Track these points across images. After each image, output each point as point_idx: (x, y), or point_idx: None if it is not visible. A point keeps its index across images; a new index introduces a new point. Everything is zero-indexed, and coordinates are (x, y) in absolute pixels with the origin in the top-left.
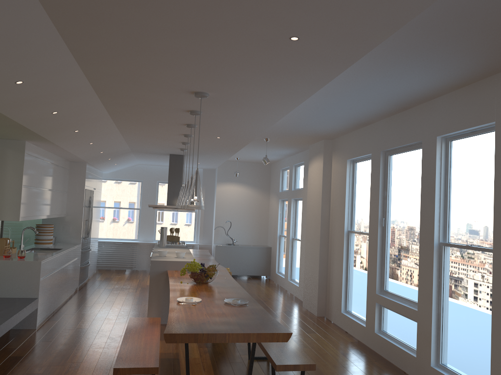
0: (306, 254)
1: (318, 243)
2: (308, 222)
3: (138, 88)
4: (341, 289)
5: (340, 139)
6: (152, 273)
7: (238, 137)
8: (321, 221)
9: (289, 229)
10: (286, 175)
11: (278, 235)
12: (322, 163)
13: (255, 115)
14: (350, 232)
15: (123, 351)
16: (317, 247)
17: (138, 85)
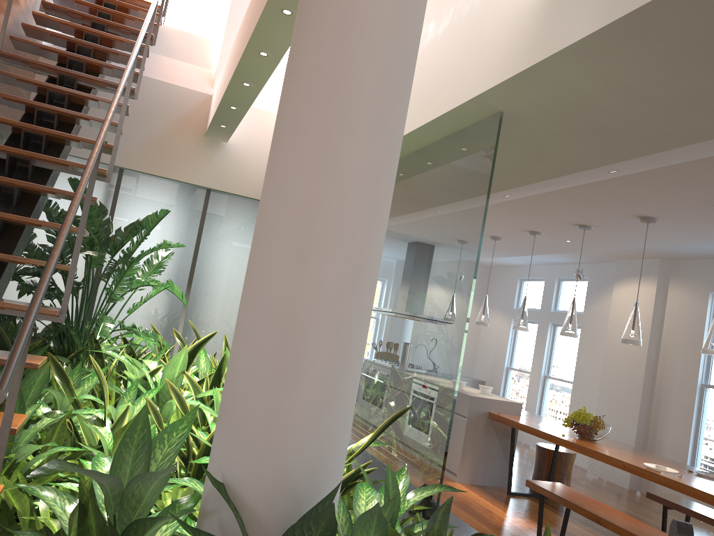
0: (601, 404)
1: (636, 393)
2: (609, 362)
3: (668, 190)
4: (684, 458)
5: (693, 263)
6: (470, 413)
7: (597, 245)
8: (646, 364)
9: (541, 363)
10: (530, 288)
11: (505, 367)
12: (653, 288)
13: (713, 234)
14: (705, 386)
15: (635, 533)
16: (633, 398)
17: (683, 188)
